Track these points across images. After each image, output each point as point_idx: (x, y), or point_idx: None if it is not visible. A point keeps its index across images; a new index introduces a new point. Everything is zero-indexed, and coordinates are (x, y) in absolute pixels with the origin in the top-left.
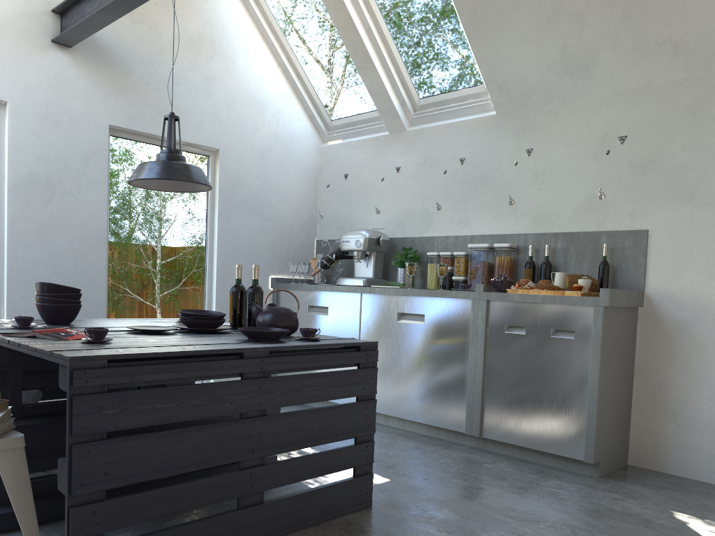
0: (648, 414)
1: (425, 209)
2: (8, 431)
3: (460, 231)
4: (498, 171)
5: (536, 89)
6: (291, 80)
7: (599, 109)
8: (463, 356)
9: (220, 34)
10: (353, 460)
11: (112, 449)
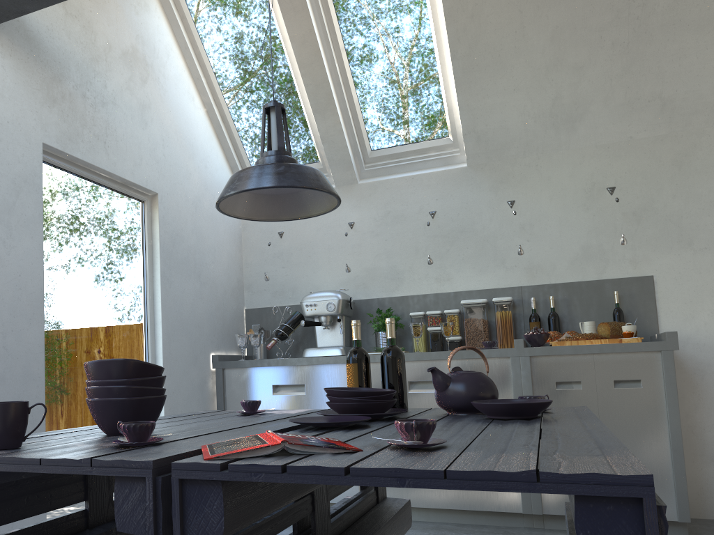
0: (684, 460)
1: (392, 267)
2: None
3: (440, 288)
4: (478, 223)
5: (517, 141)
6: (215, 123)
7: (582, 161)
8: None
9: (152, 55)
10: None
11: None
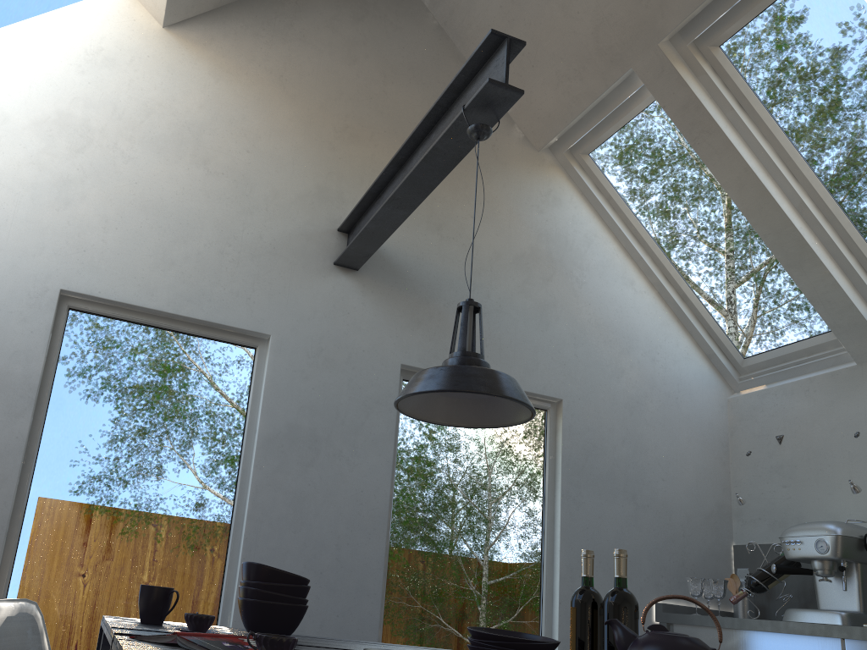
0: None
1: None
2: None
3: None
4: None
5: None
6: (672, 305)
7: None
8: None
9: (562, 249)
10: None
11: None
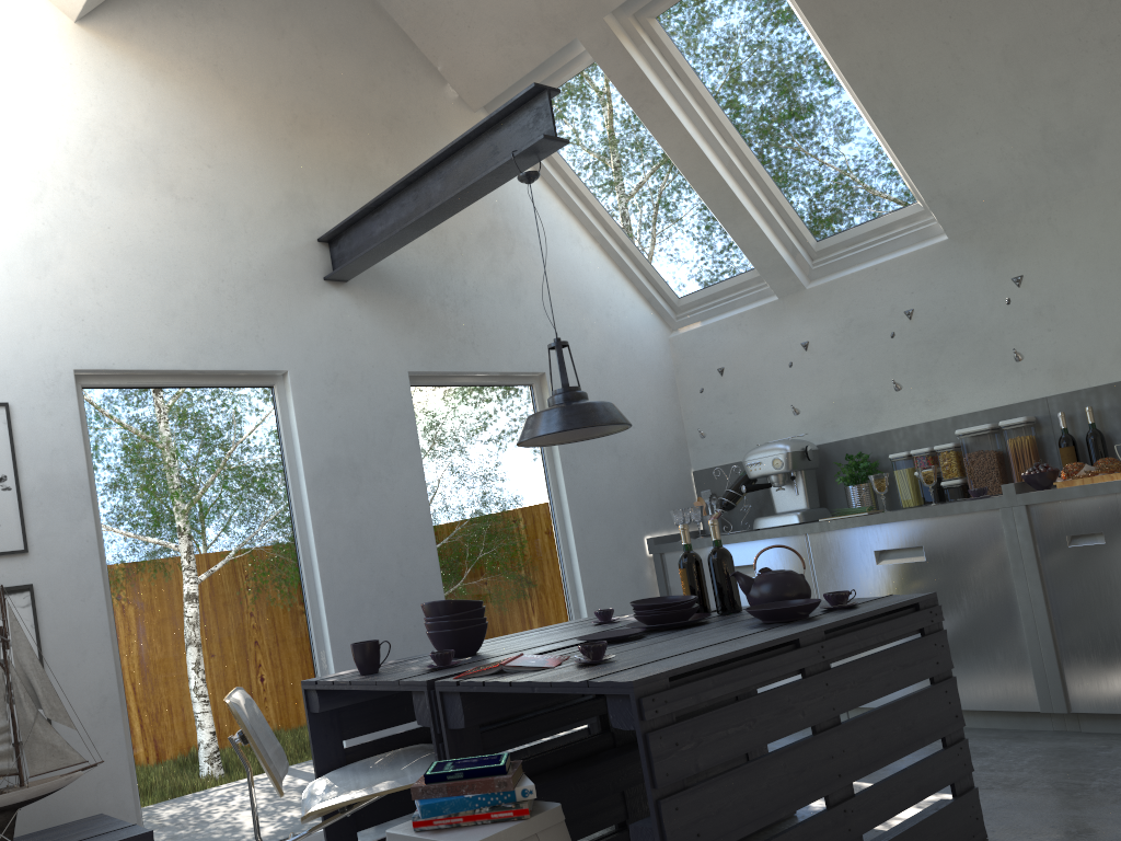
0: None
1: (865, 394)
2: (532, 803)
3: (932, 414)
4: (974, 317)
5: (1009, 193)
6: (614, 256)
7: (1117, 200)
8: (1006, 595)
9: (516, 217)
10: (950, 772)
11: (698, 799)
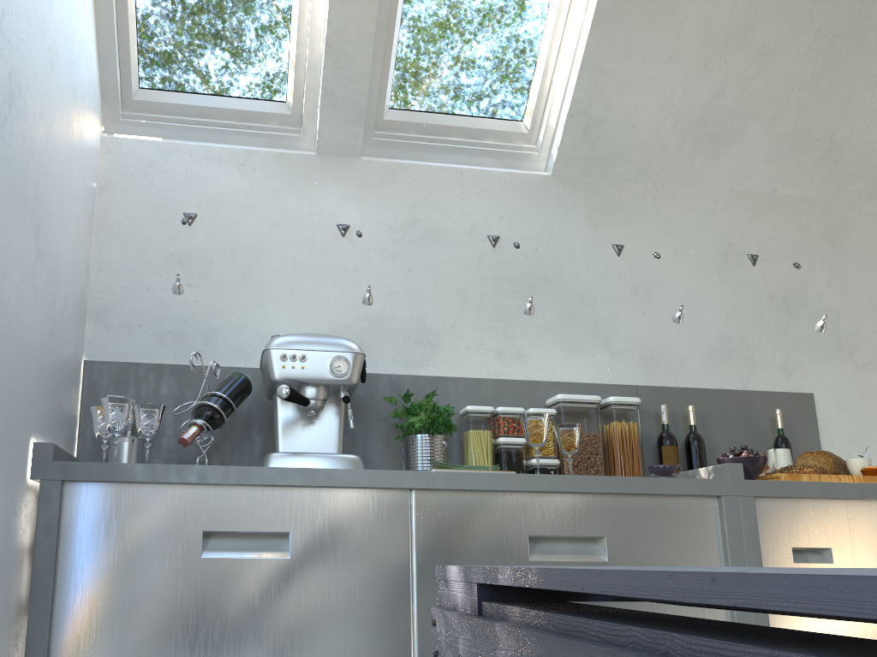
0: None
1: (419, 320)
2: None
3: (504, 371)
4: (568, 271)
5: (637, 152)
6: None
7: (714, 209)
8: None
9: None
10: None
11: None
